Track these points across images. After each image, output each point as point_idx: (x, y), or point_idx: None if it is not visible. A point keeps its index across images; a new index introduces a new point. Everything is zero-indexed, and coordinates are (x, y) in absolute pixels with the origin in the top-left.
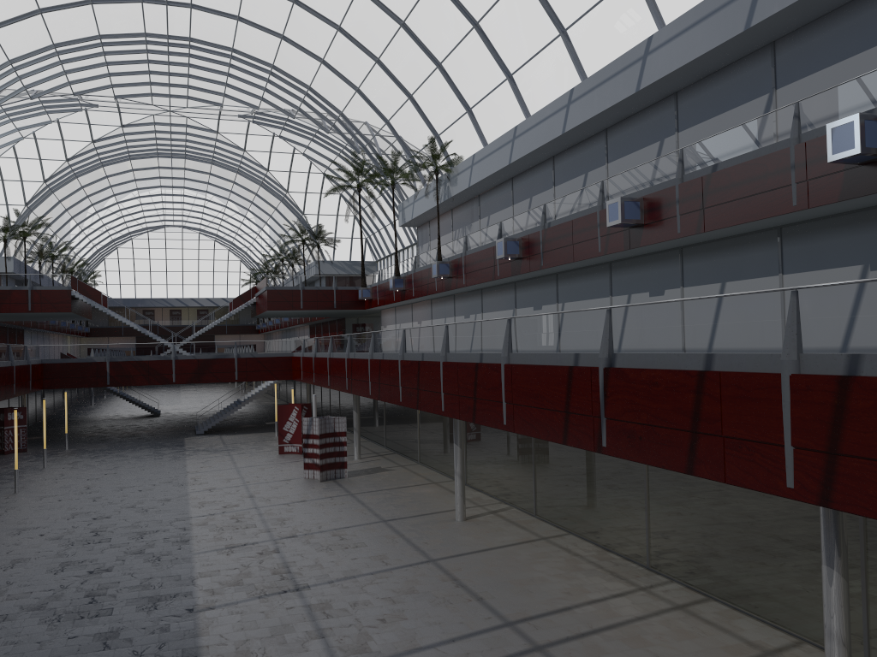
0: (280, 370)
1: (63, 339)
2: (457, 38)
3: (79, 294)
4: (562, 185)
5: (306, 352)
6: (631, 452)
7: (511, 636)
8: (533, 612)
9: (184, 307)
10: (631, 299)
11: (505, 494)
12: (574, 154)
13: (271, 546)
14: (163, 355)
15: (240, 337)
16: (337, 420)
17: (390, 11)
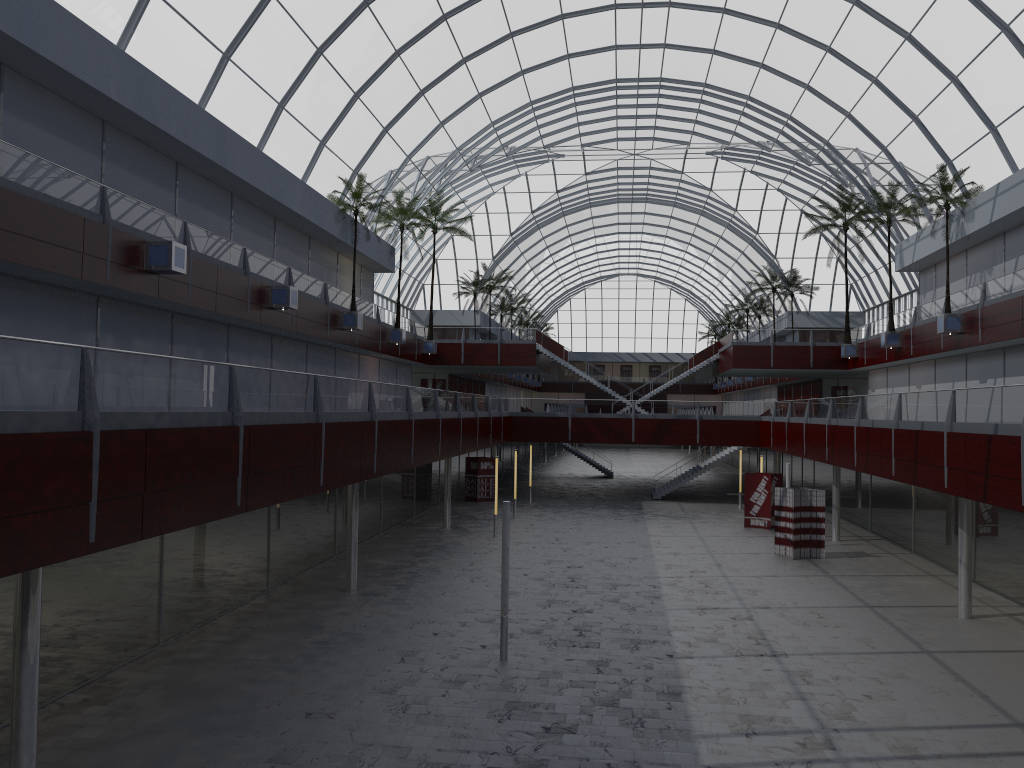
0: (746, 436)
1: (517, 393)
2: (979, 46)
3: (542, 348)
4: None
5: (777, 417)
6: None
7: (1021, 736)
8: None
9: (635, 362)
10: None
11: None
12: None
13: (744, 613)
14: (622, 413)
15: (694, 397)
16: (813, 493)
17: (892, 24)
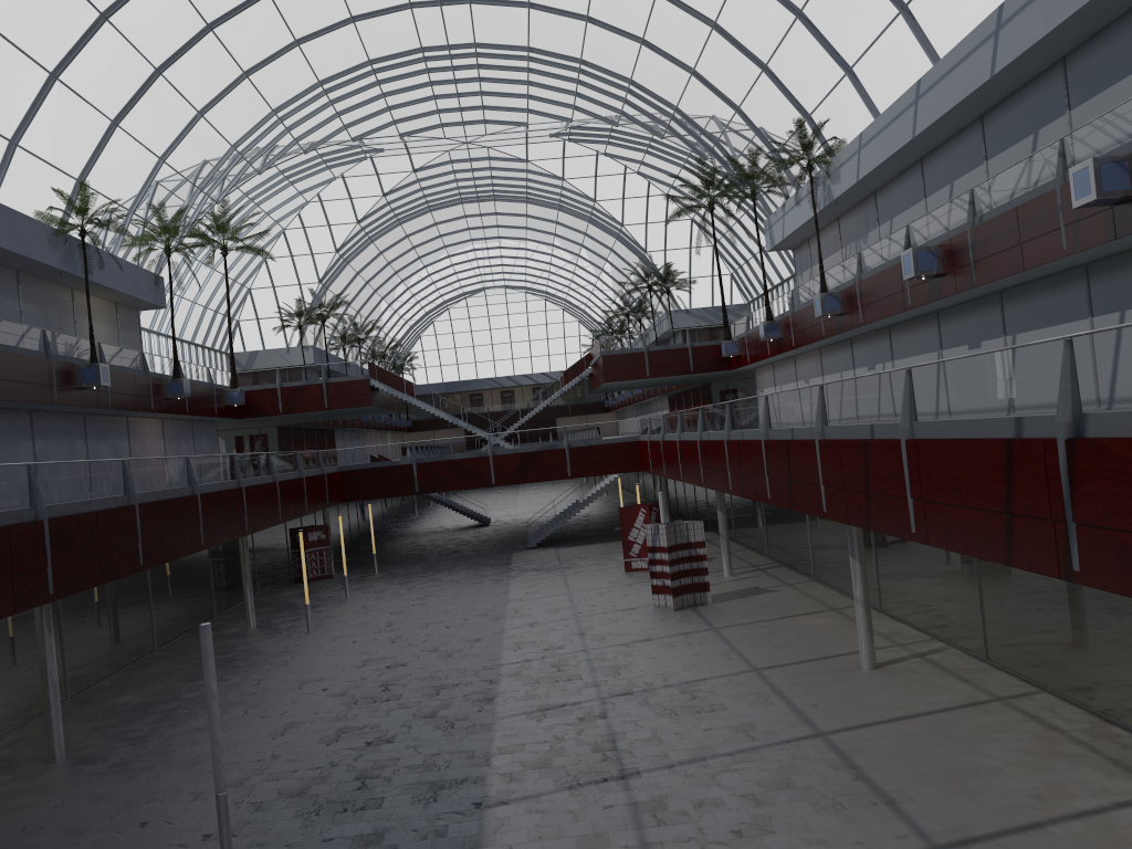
0: (624, 460)
1: (382, 437)
2: None
3: (378, 383)
4: (998, 156)
5: (652, 435)
6: (1126, 581)
7: None
8: (977, 830)
9: (516, 386)
10: (1126, 319)
11: (938, 627)
12: (1013, 106)
13: (597, 708)
14: (477, 451)
15: (586, 418)
16: (690, 526)
17: None
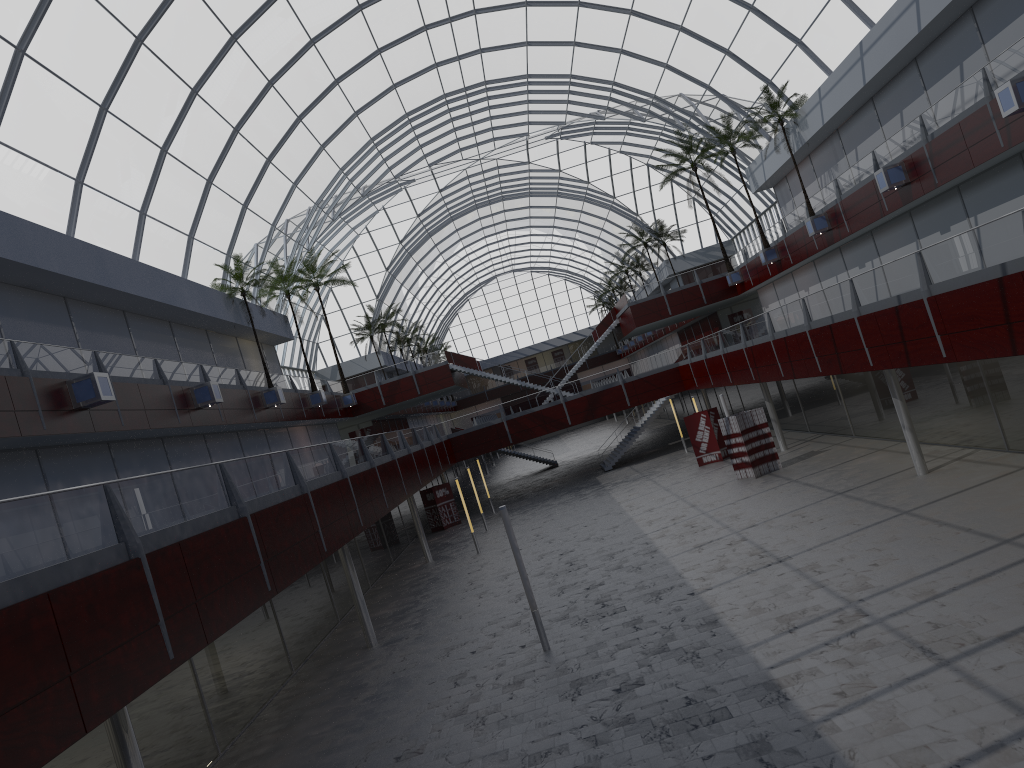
0: (670, 384)
1: (437, 418)
2: None
3: (456, 366)
4: (934, 86)
5: (693, 357)
6: None
7: (1011, 550)
8: None
9: (538, 353)
10: None
11: (966, 439)
12: (939, 47)
13: (736, 537)
14: (552, 401)
15: (603, 368)
16: (753, 413)
17: None
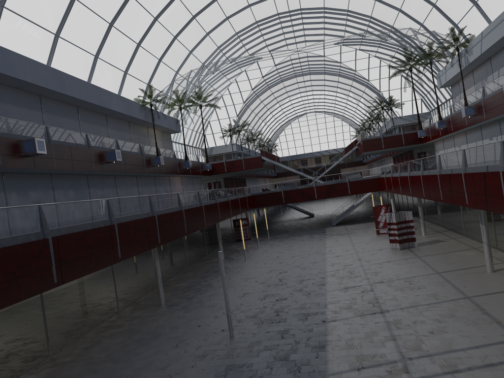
0: (374, 186)
1: (264, 180)
2: None
3: (265, 158)
4: None
5: (386, 174)
6: None
7: None
8: None
9: (322, 156)
10: None
11: None
12: None
13: (369, 287)
14: (308, 184)
15: (354, 168)
16: (406, 213)
17: None
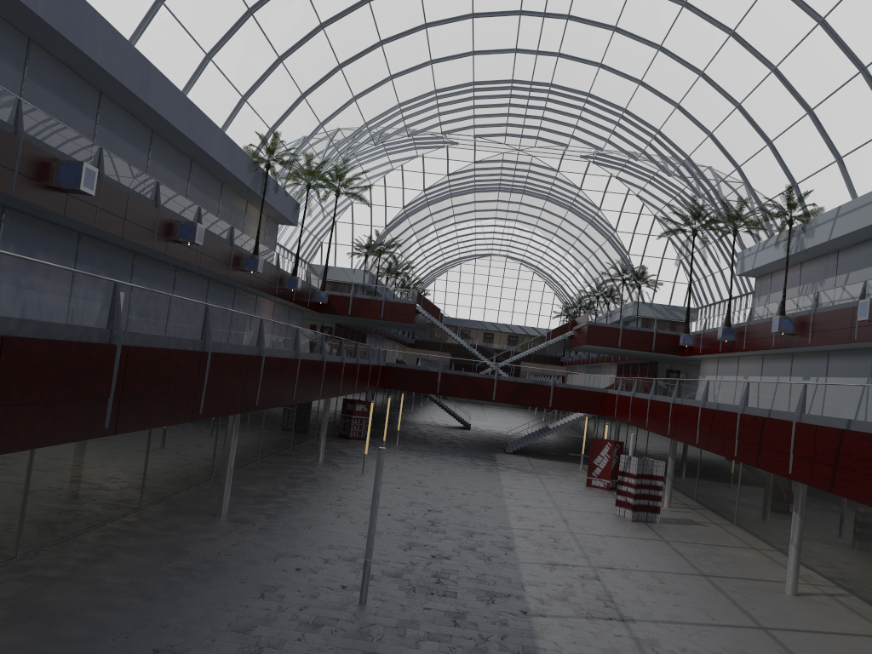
0: (592, 405)
1: (393, 346)
2: (837, 84)
3: (422, 309)
4: None
5: (622, 391)
6: None
7: None
8: None
9: (497, 331)
10: None
11: (843, 579)
12: None
13: (591, 572)
14: (487, 373)
15: (544, 367)
16: (655, 463)
17: (761, 56)
